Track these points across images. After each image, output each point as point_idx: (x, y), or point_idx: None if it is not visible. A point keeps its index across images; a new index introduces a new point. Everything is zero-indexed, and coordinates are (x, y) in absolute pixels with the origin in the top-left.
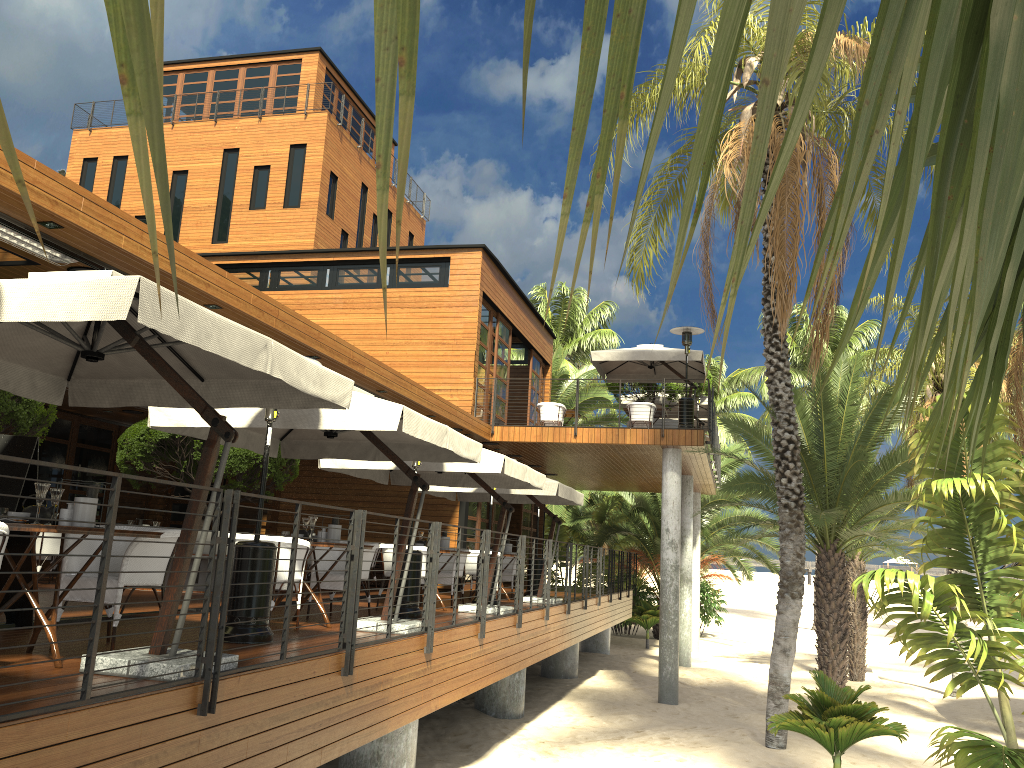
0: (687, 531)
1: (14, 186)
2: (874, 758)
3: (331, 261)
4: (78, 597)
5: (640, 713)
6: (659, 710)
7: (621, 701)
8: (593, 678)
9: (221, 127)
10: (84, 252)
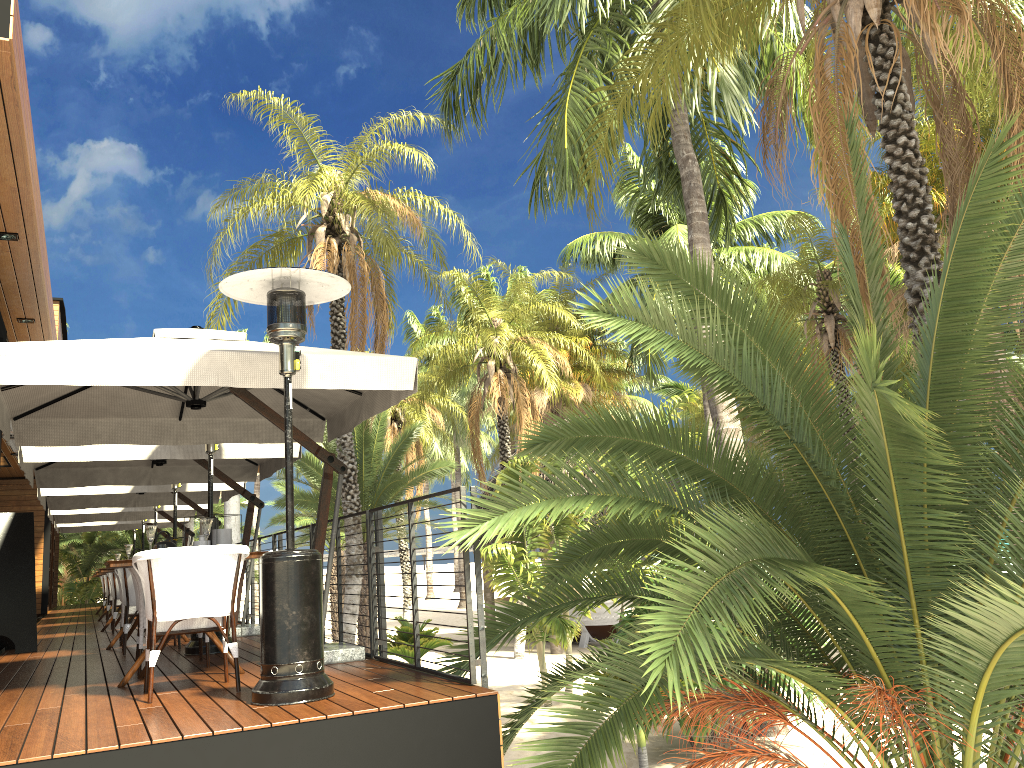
0: None
1: None
2: None
3: None
4: None
5: None
6: None
7: None
8: None
9: None
10: None
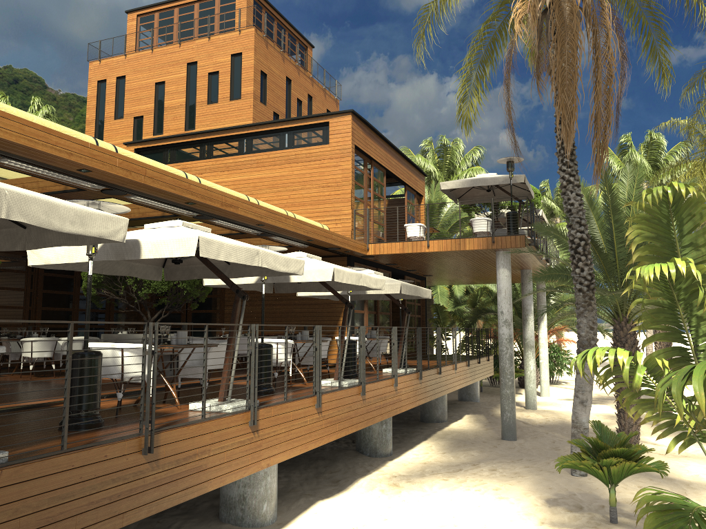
0: (529, 311)
1: None
2: (659, 482)
3: (246, 133)
4: None
5: (483, 449)
6: (499, 446)
7: (472, 439)
8: (459, 421)
9: (184, 47)
10: None
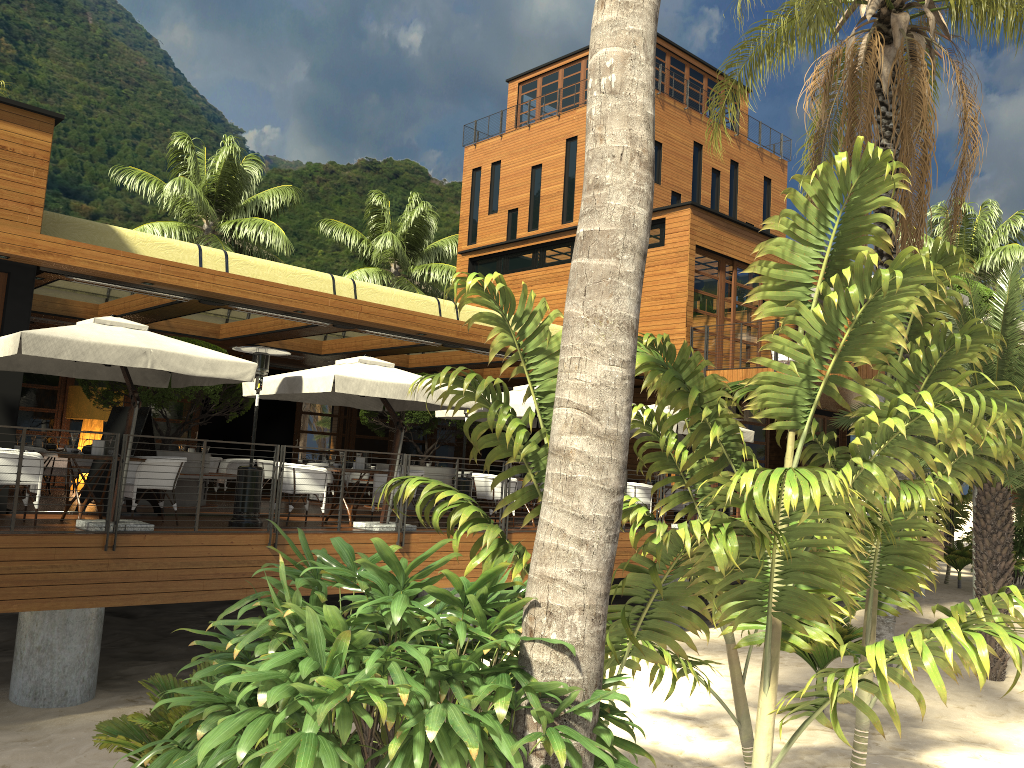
0: None
1: (107, 269)
2: (986, 700)
3: None
4: (124, 494)
5: None
6: None
7: None
8: None
9: (563, 120)
10: (187, 293)
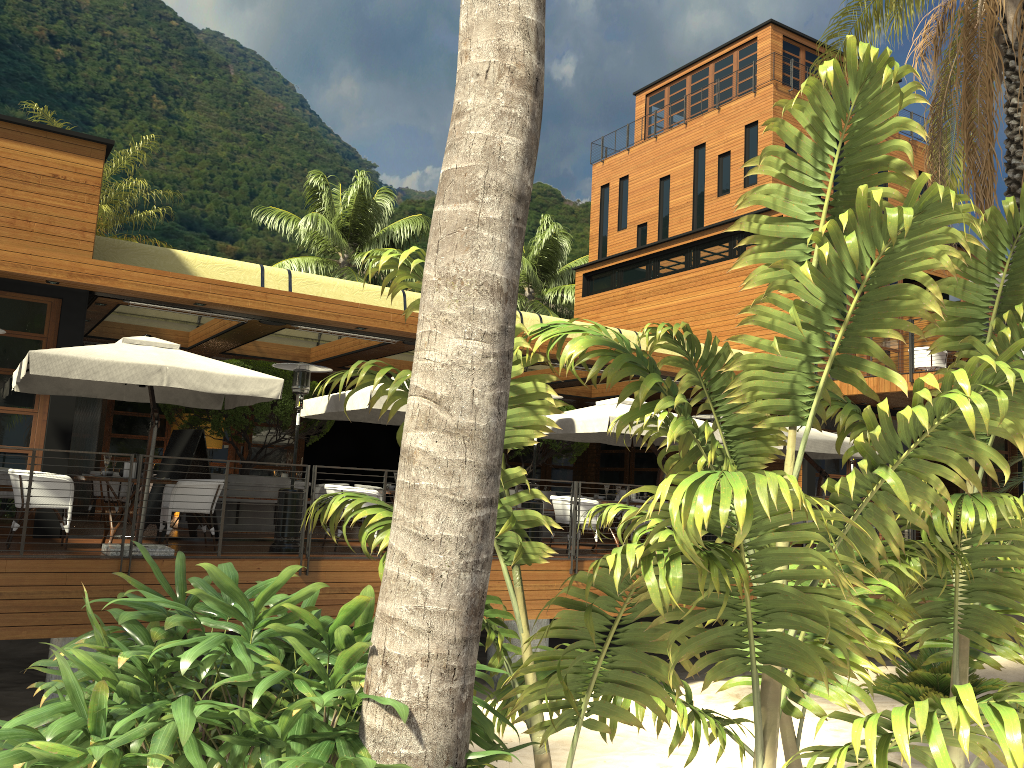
0: None
1: (155, 290)
2: None
3: (692, 242)
4: (162, 518)
5: None
6: None
7: None
8: None
9: (690, 127)
10: (243, 313)
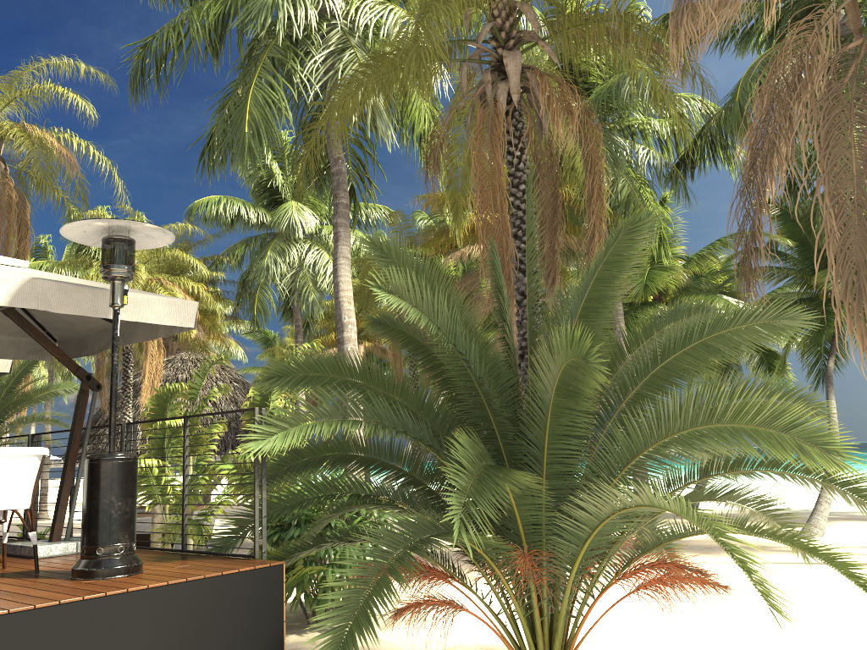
0: None
1: None
2: None
3: None
4: None
5: None
6: None
7: None
8: None
9: None
10: None
